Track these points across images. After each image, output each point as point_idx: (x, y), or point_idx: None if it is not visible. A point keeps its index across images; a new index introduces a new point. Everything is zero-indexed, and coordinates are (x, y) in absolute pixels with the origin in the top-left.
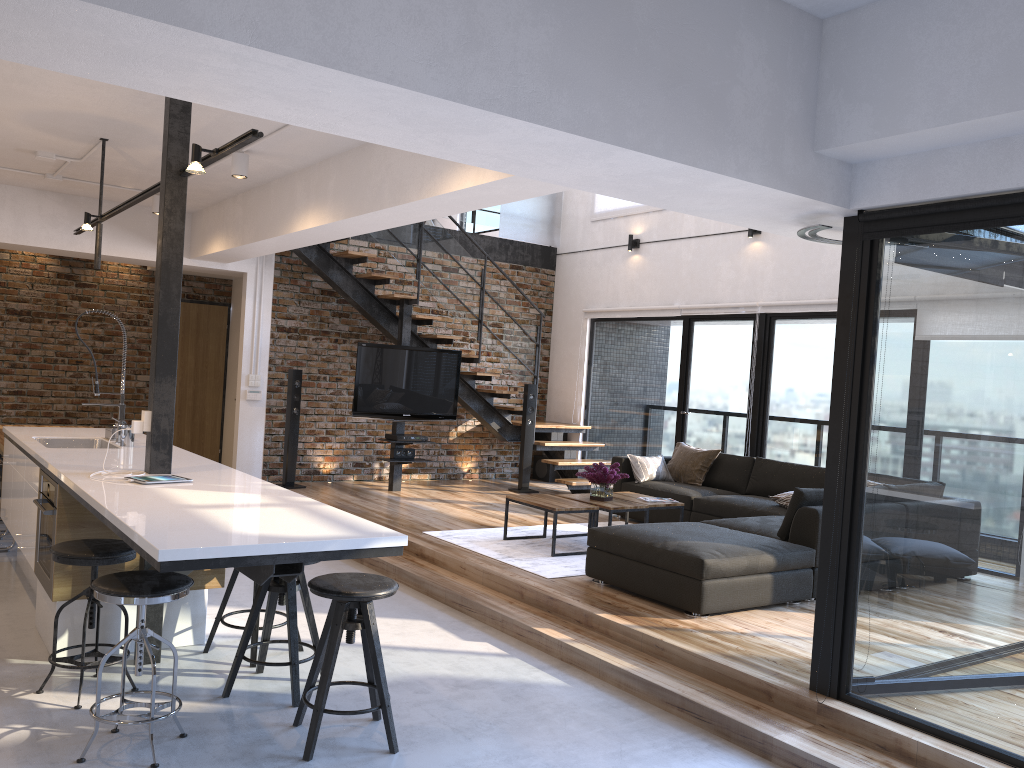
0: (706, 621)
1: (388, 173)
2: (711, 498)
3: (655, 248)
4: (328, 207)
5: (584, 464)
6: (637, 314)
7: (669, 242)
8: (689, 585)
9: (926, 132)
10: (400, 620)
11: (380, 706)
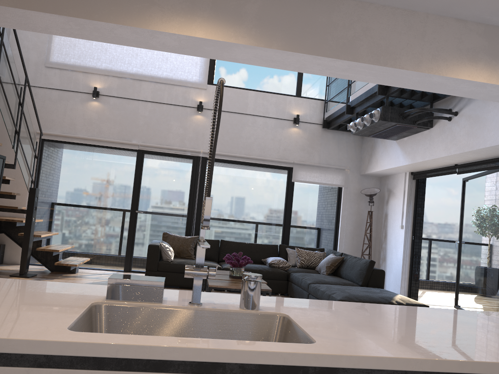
0: None
1: (366, 35)
2: None
3: (115, 101)
4: (245, 28)
5: (66, 249)
6: (97, 143)
7: (128, 100)
8: None
9: None
10: None
11: None
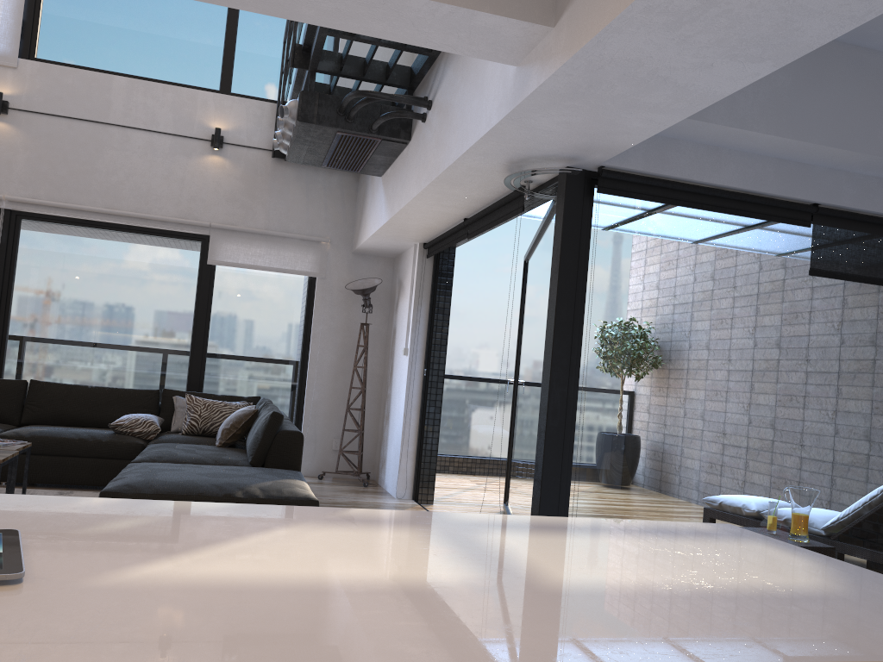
0: None
1: None
2: (23, 433)
3: None
4: None
5: None
6: None
7: None
8: None
9: (714, 127)
10: None
11: None
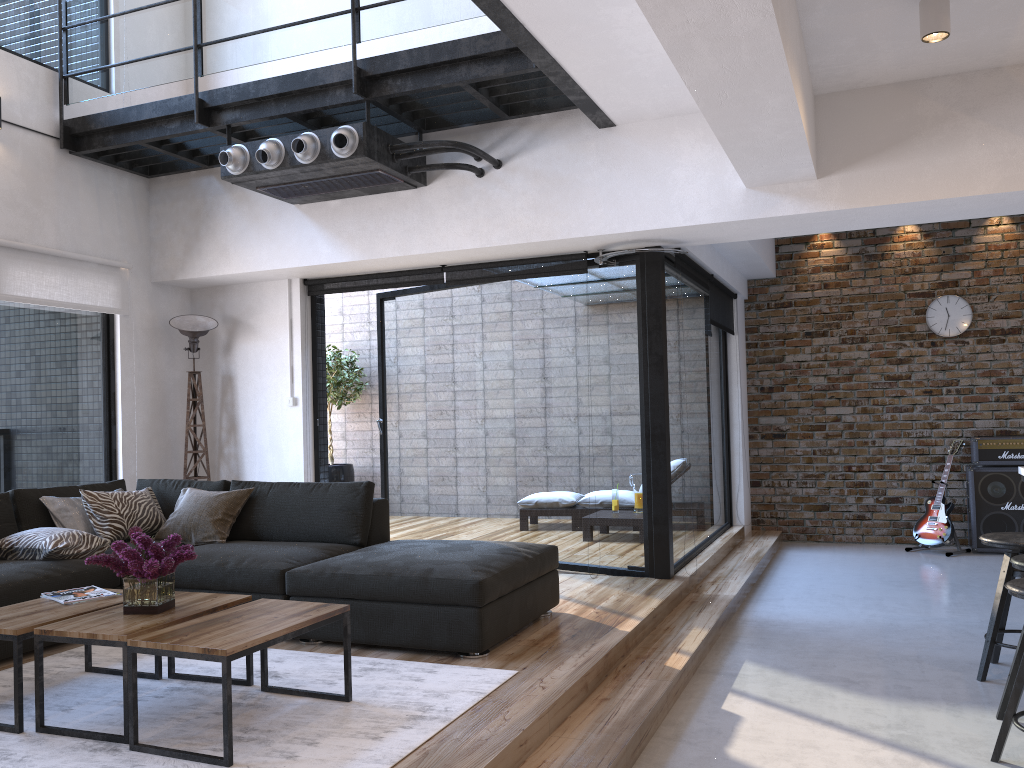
0: (555, 609)
1: None
2: None
3: None
4: None
5: None
6: None
7: None
8: (555, 579)
9: None
10: (765, 766)
11: (1004, 629)
